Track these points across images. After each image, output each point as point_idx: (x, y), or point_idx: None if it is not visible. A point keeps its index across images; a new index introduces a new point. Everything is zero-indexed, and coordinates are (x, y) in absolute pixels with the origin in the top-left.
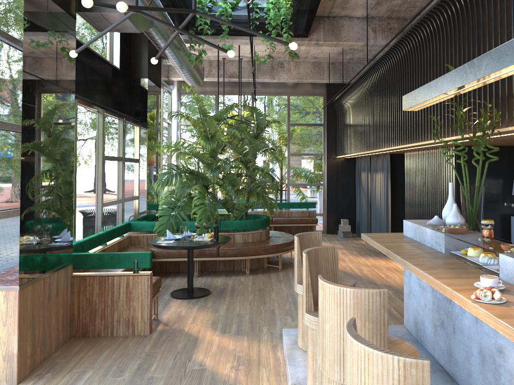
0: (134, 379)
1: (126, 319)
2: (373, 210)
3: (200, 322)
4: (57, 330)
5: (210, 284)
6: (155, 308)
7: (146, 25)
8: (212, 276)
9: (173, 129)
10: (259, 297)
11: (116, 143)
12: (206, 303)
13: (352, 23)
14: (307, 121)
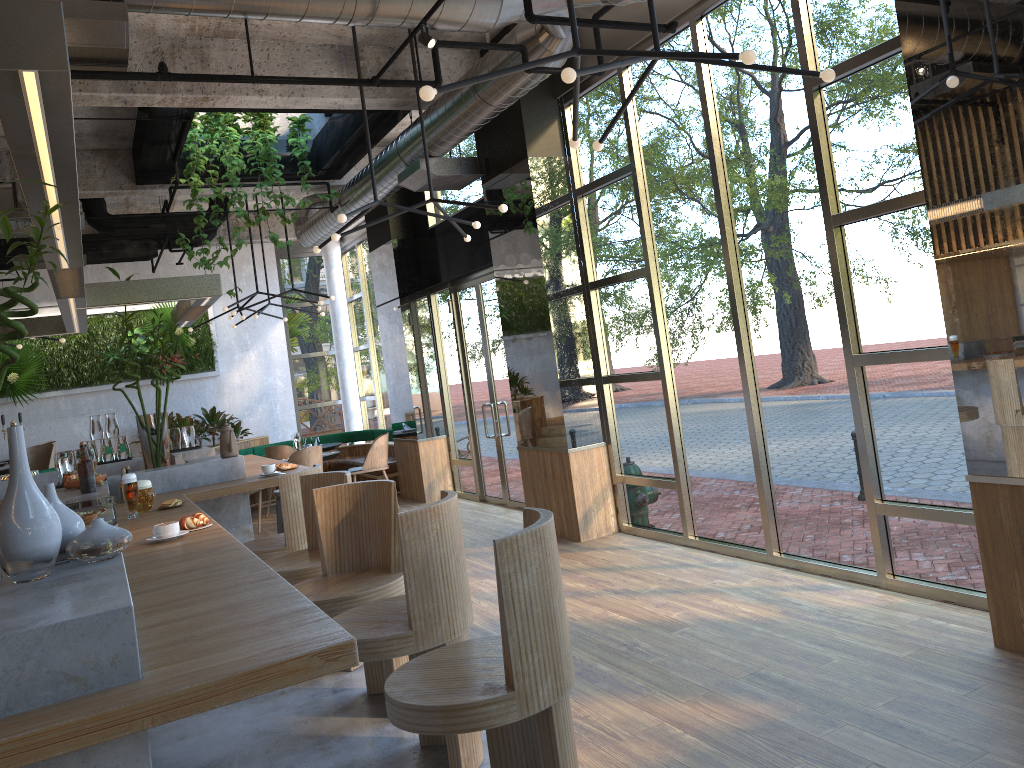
0: (852, 712)
1: None
2: None
3: None
4: None
5: None
6: None
7: None
8: None
9: None
10: None
11: None
12: None
13: None
14: None
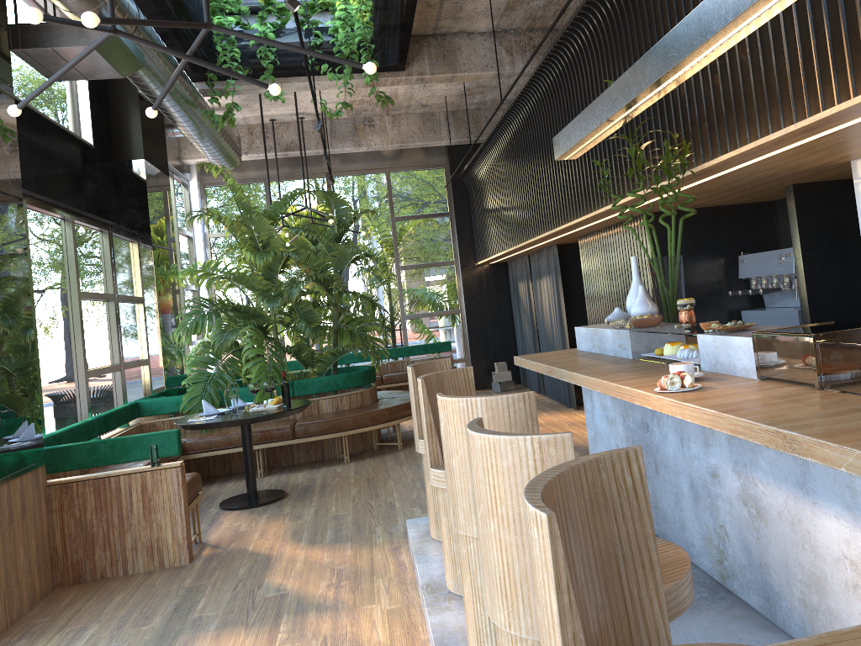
0: (171, 625)
1: (148, 544)
2: (542, 340)
3: (272, 535)
4: (30, 574)
5: (285, 484)
6: (196, 527)
7: (133, 64)
8: (288, 472)
9: (199, 245)
10: (367, 489)
11: (100, 271)
12: (280, 509)
13: (474, 43)
14: (423, 211)
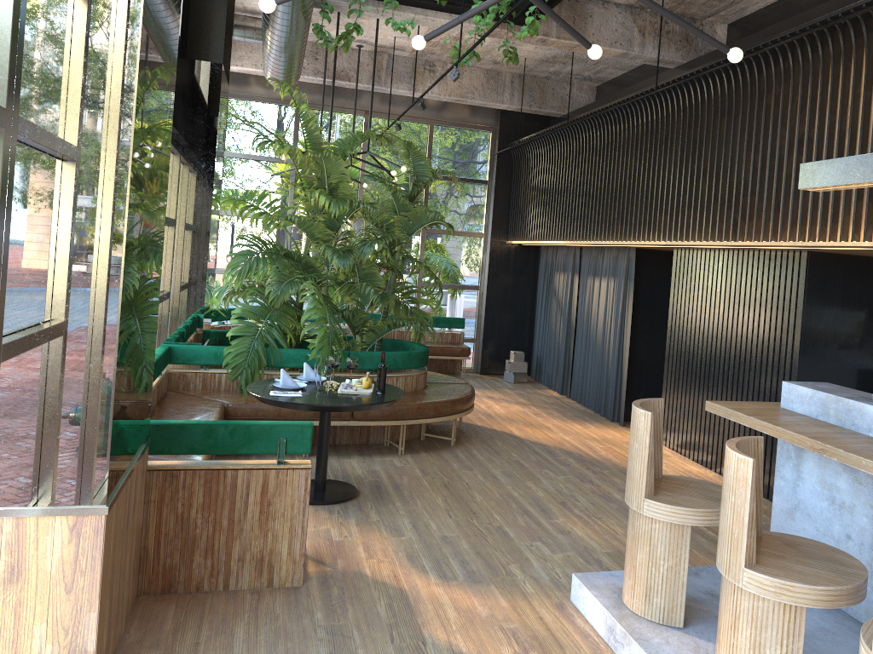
0: None
1: (258, 556)
2: (582, 341)
3: (382, 555)
4: (129, 584)
5: (344, 473)
6: None
7: None
8: (335, 455)
9: None
10: (455, 501)
11: None
12: (365, 514)
13: (607, 13)
14: (461, 174)
